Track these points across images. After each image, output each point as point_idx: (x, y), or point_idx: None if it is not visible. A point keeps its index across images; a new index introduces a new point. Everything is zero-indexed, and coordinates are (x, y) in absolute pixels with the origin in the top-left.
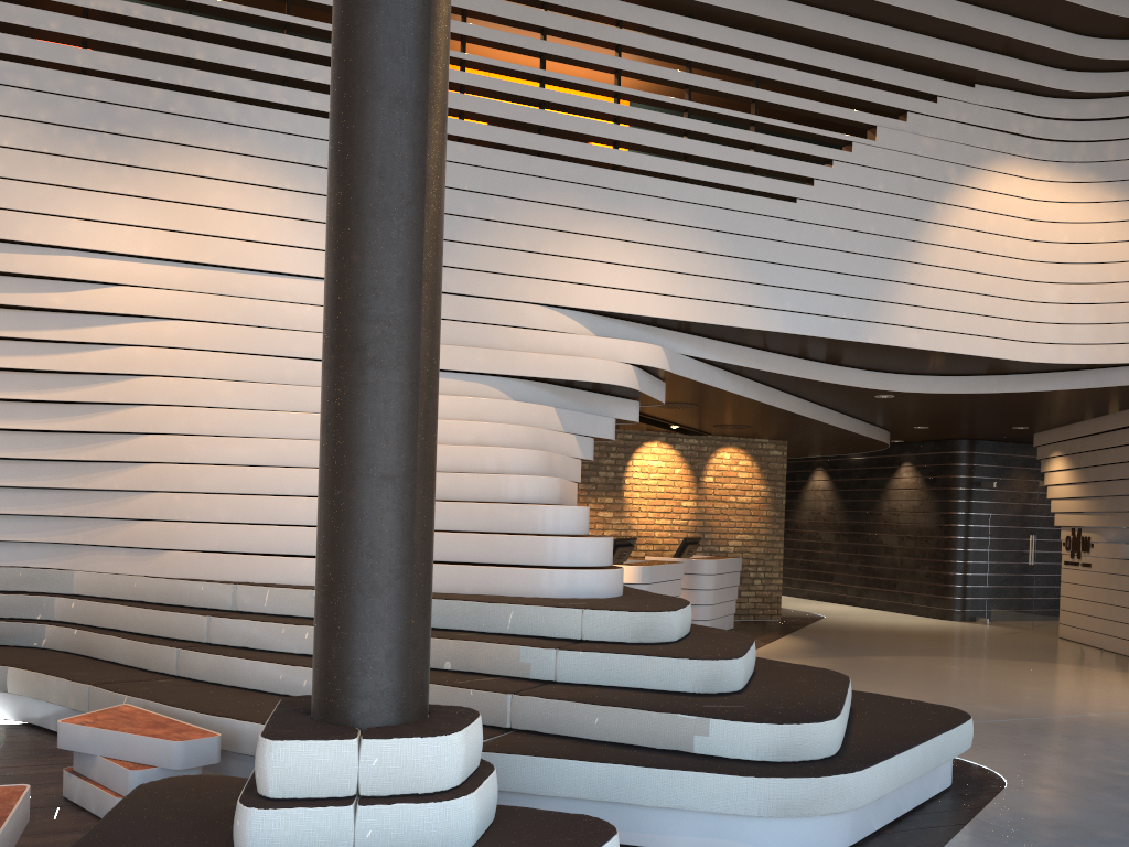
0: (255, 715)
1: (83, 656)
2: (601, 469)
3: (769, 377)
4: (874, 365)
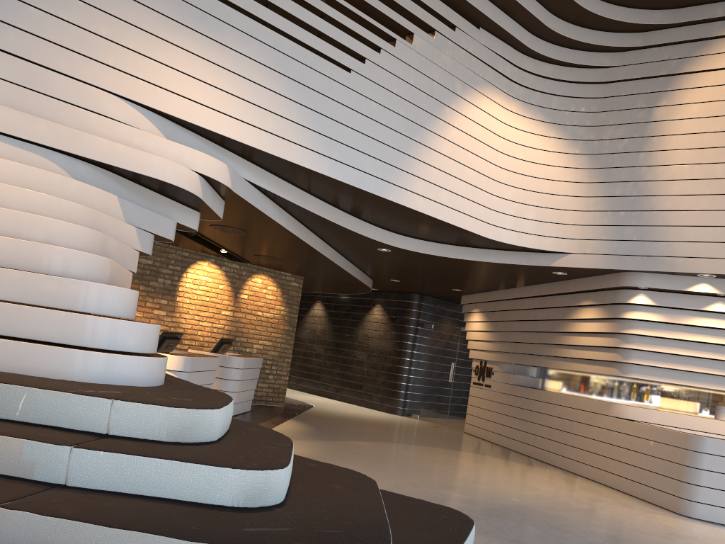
0: None
1: None
2: (160, 276)
3: (307, 217)
4: (384, 223)
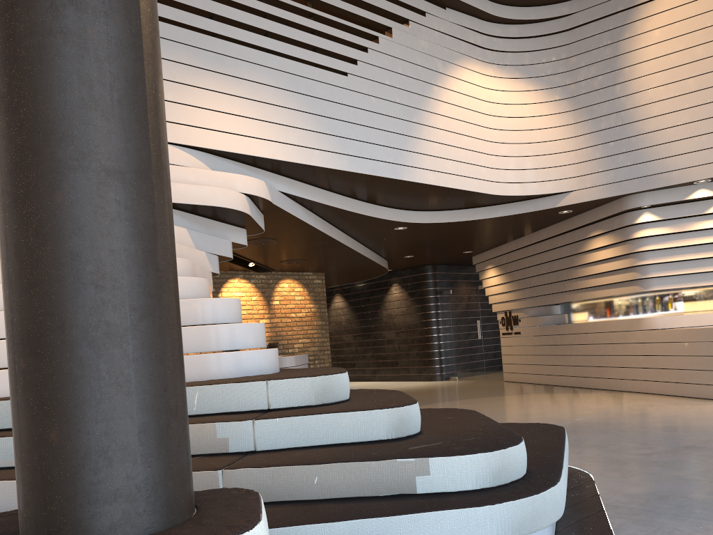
0: None
1: None
2: None
3: (331, 213)
4: (398, 203)
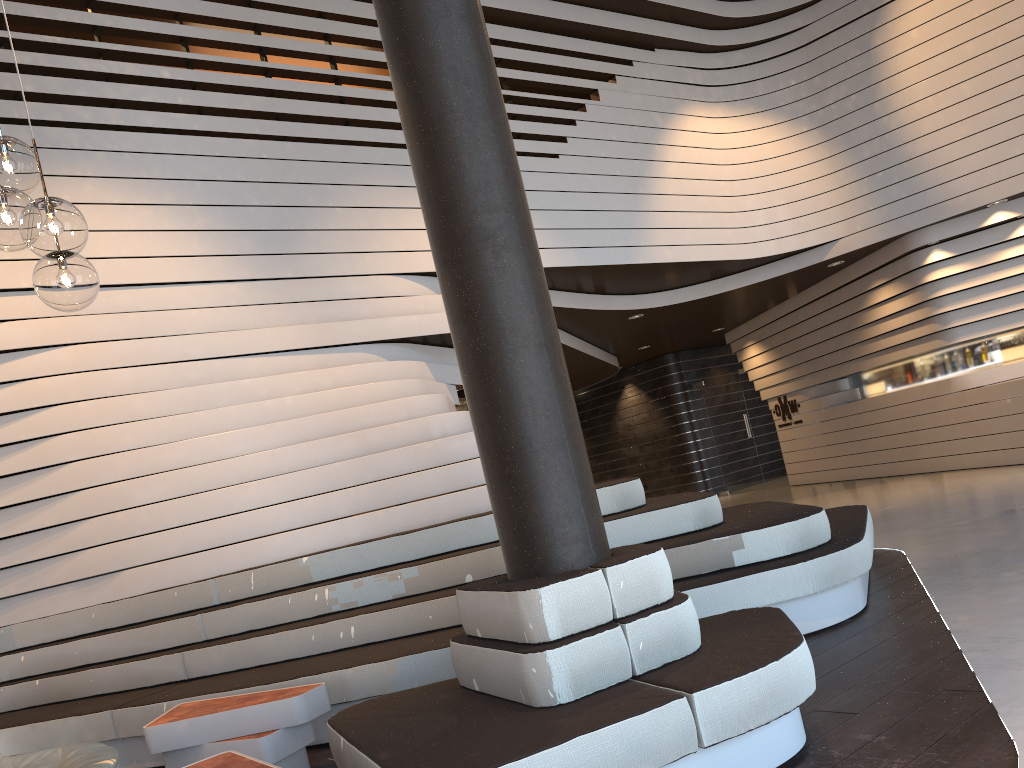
0: (325, 667)
1: (53, 704)
2: None
3: (556, 314)
4: (631, 288)
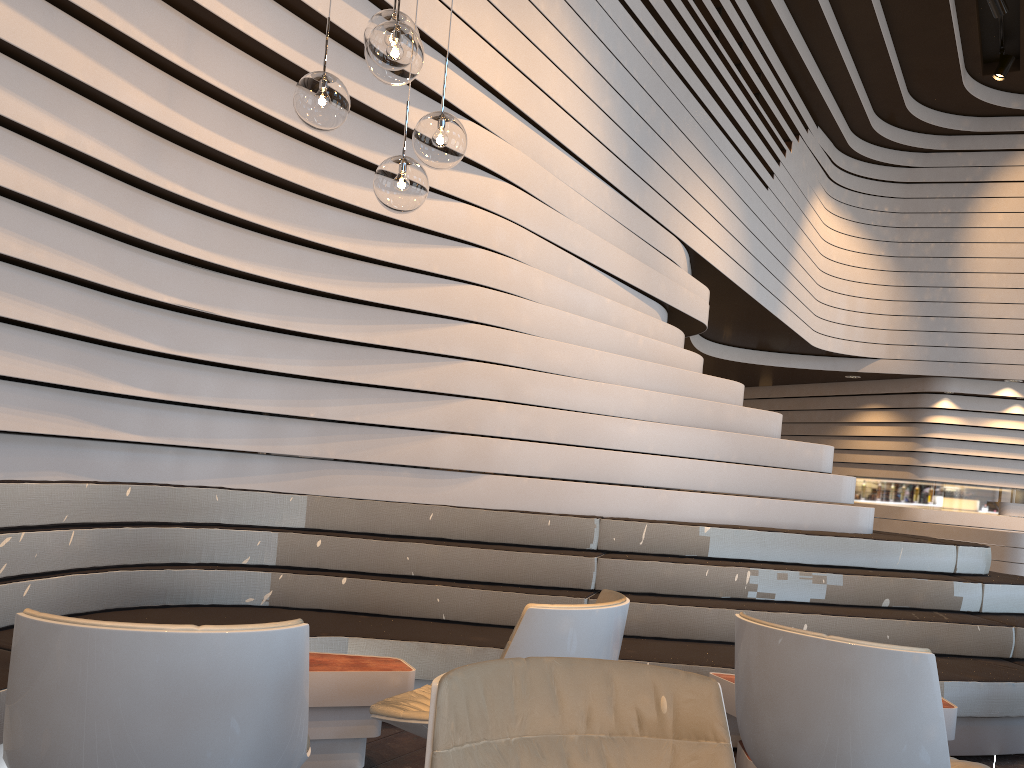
0: None
1: (357, 614)
2: None
3: None
4: (713, 332)
